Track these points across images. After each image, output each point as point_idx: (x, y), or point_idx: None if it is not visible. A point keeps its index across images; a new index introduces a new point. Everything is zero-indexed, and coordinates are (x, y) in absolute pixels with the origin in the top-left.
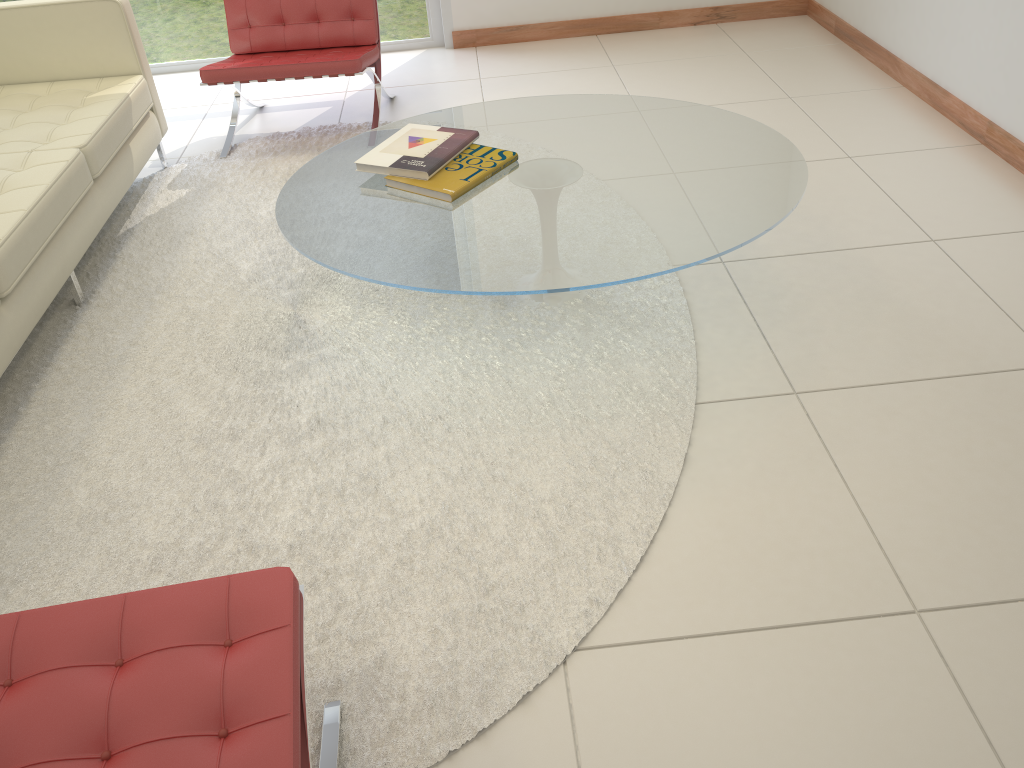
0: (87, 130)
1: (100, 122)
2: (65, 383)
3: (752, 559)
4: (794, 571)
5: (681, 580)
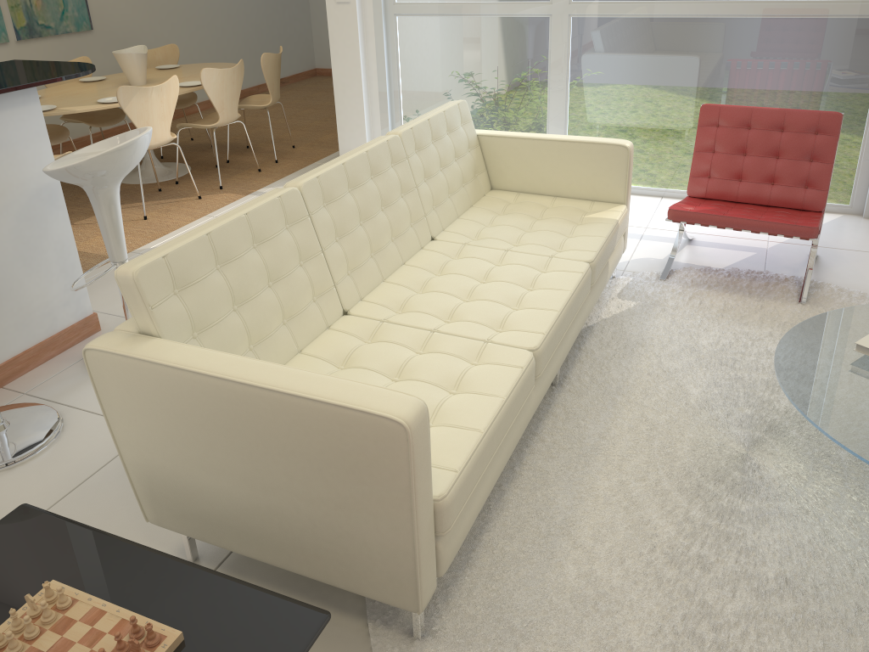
0: (592, 247)
1: (601, 242)
2: (548, 456)
3: None
4: None
5: None
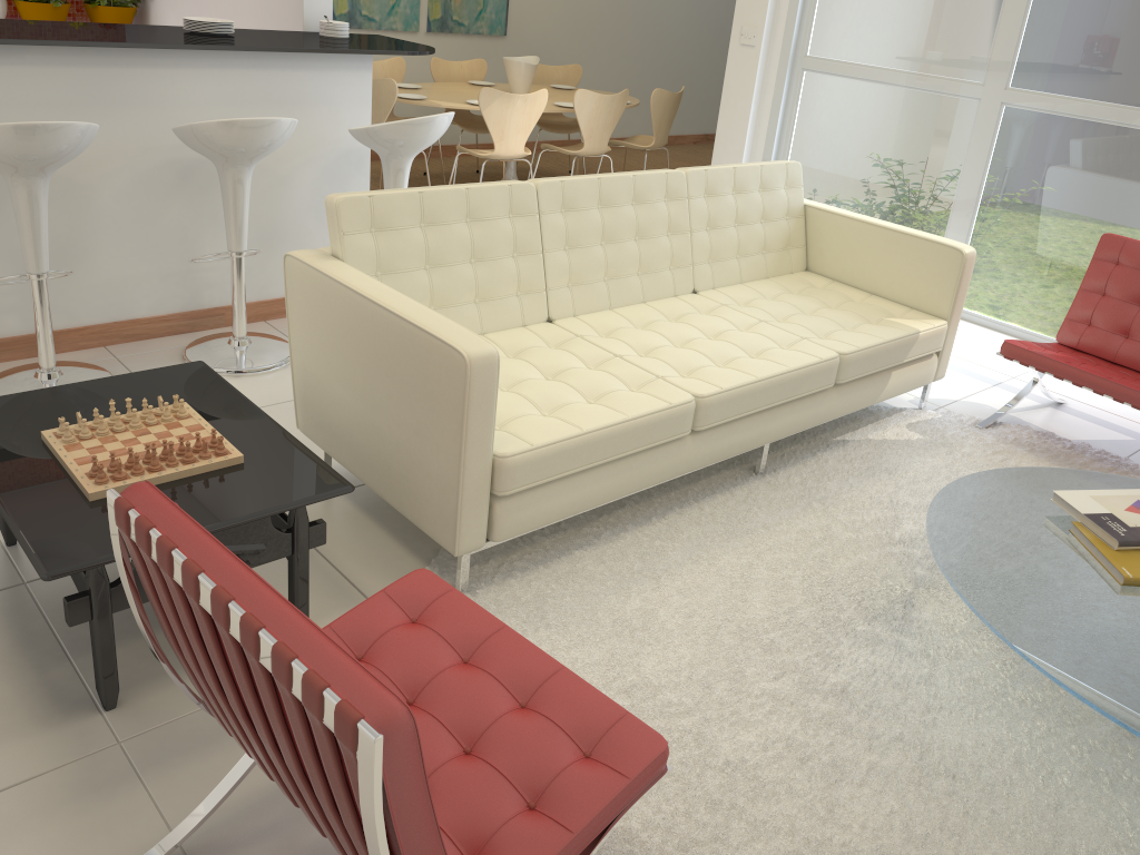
0: (858, 343)
1: (874, 342)
2: (695, 521)
3: None
4: None
5: None
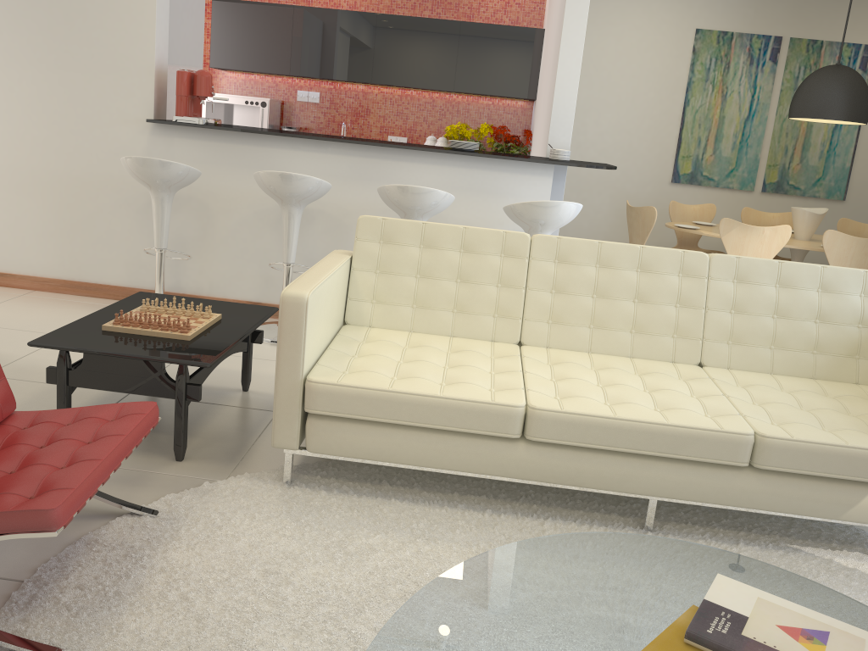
0: (800, 435)
1: (824, 440)
2: (520, 527)
3: None
4: None
5: None
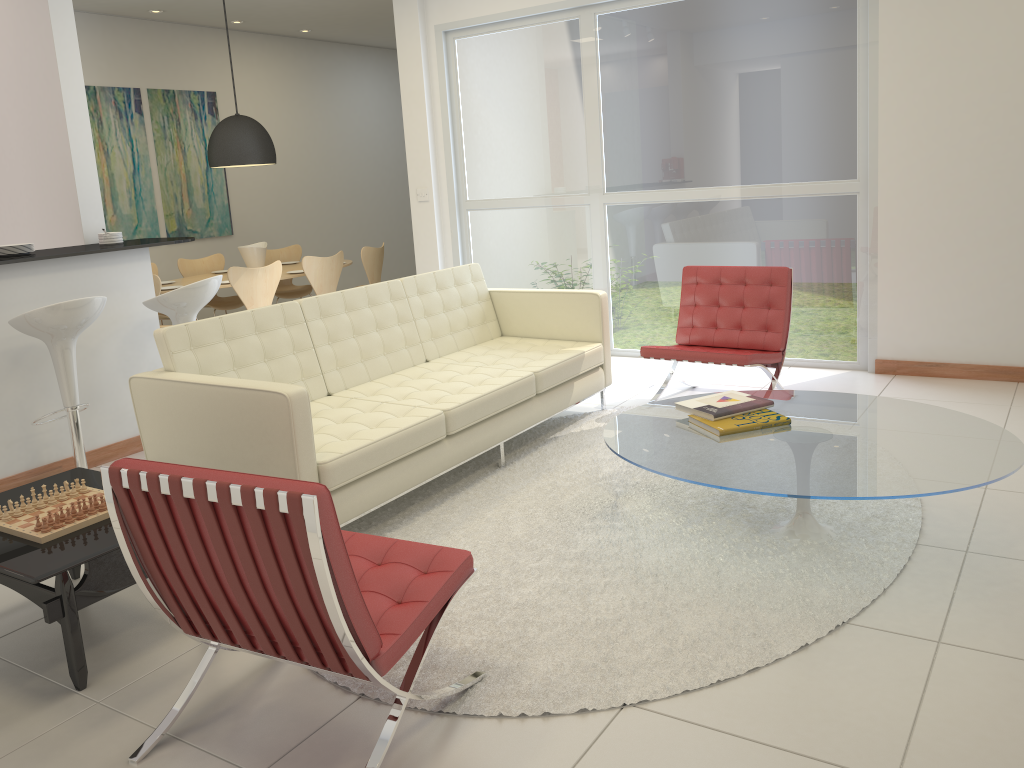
0: (545, 364)
1: (555, 362)
2: (465, 500)
3: (797, 711)
4: (822, 728)
5: (735, 702)
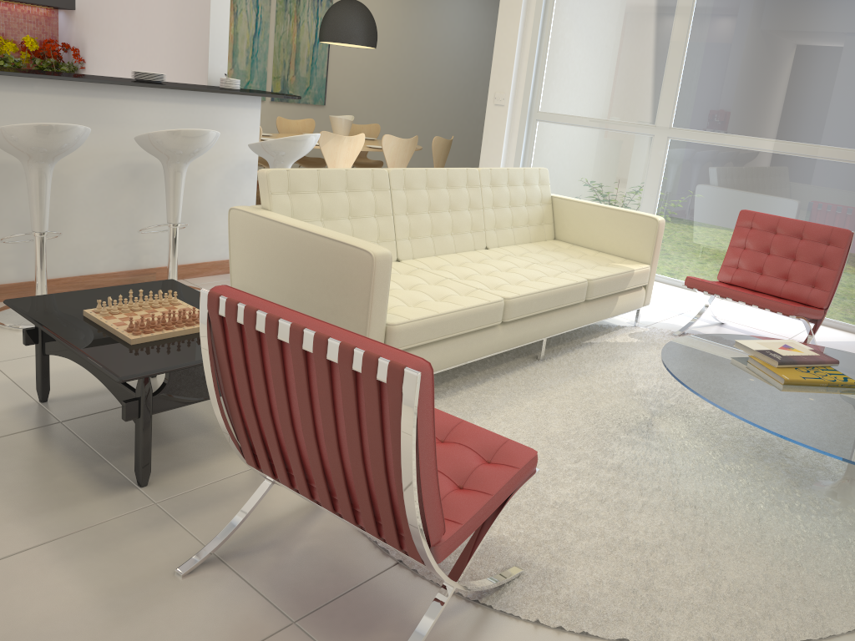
0: (597, 274)
1: (607, 274)
2: (505, 384)
3: None
4: None
5: None
